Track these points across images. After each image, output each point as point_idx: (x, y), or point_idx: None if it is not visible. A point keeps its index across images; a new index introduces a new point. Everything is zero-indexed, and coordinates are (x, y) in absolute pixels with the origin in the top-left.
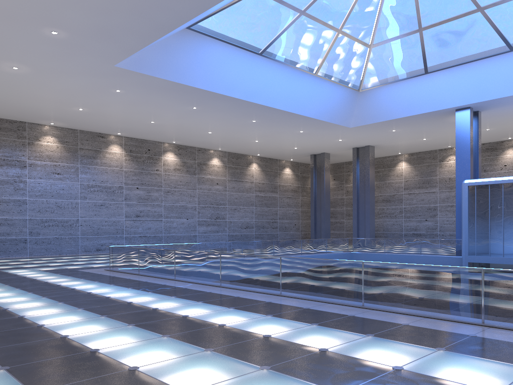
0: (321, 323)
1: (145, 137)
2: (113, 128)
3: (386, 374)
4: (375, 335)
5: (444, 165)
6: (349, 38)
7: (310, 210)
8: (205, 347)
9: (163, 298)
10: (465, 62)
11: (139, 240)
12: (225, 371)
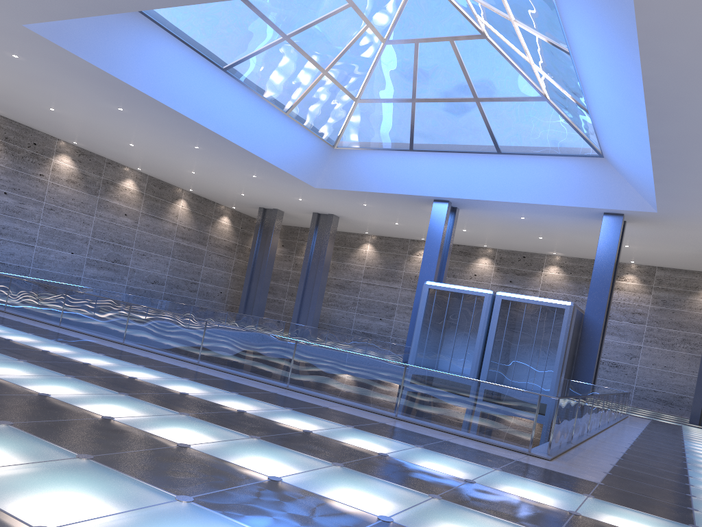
0: (241, 393)
1: (33, 124)
2: None
3: (296, 433)
4: (294, 409)
5: (413, 259)
6: (334, 84)
7: (244, 278)
8: (118, 391)
9: (51, 342)
10: (452, 151)
11: None
12: (144, 410)
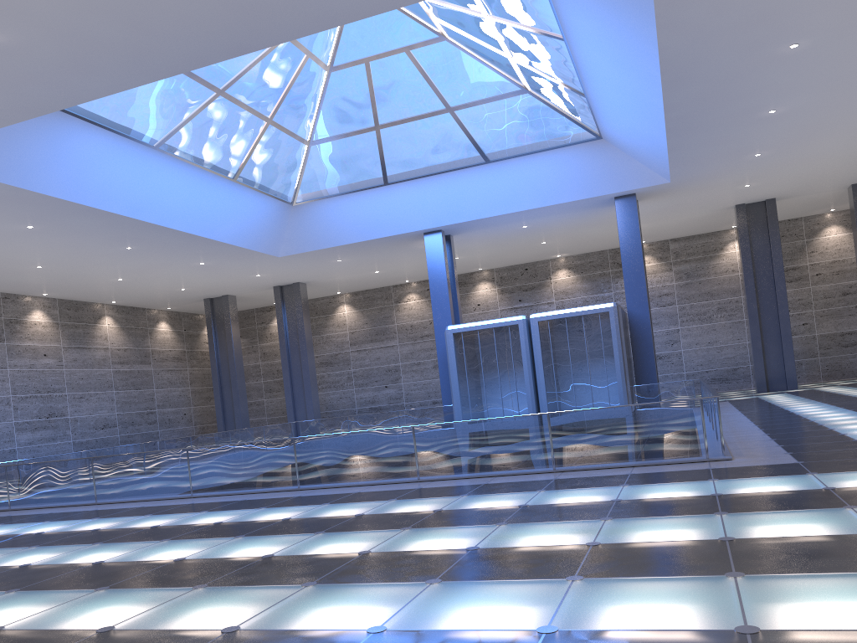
0: (397, 497)
1: None
2: None
3: (519, 510)
4: (470, 494)
5: (402, 308)
6: (282, 131)
7: (206, 388)
8: (310, 532)
9: (135, 518)
10: (434, 173)
11: None
12: (371, 537)
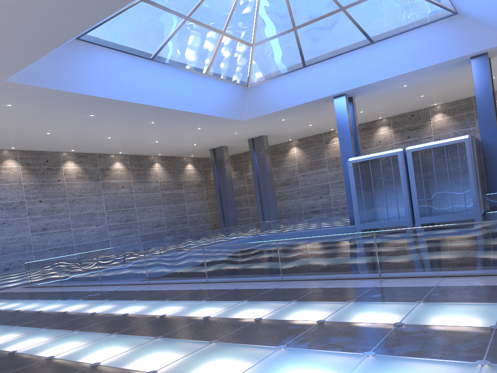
0: (250, 298)
1: (41, 148)
2: (6, 143)
3: (312, 327)
4: (298, 300)
5: (330, 147)
6: (233, 39)
7: (216, 201)
8: (154, 335)
9: (96, 302)
10: (336, 55)
11: (50, 253)
12: (180, 350)
